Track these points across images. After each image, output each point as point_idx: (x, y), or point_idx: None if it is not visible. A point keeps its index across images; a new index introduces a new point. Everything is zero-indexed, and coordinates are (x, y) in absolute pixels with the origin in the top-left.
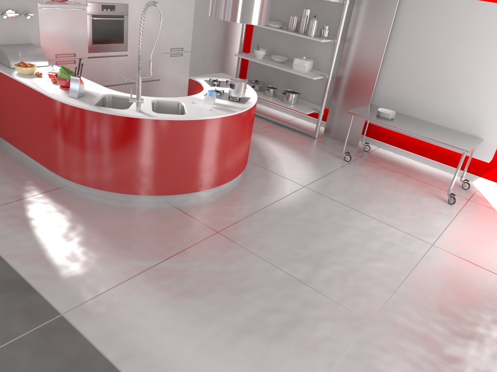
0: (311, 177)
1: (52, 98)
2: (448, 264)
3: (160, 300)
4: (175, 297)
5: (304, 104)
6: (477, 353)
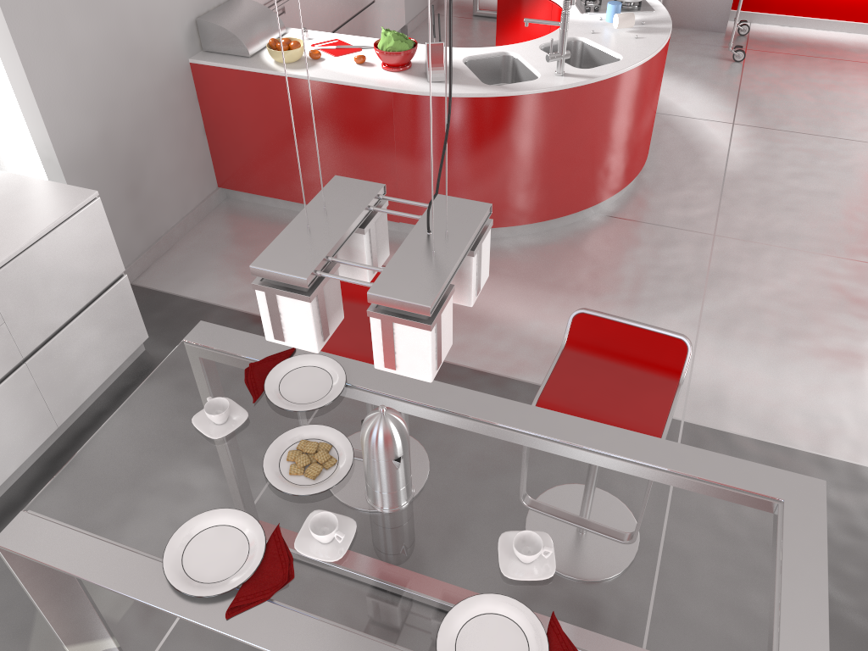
0: (724, 104)
1: (409, 93)
2: None
3: (766, 355)
4: (778, 345)
5: None
6: None
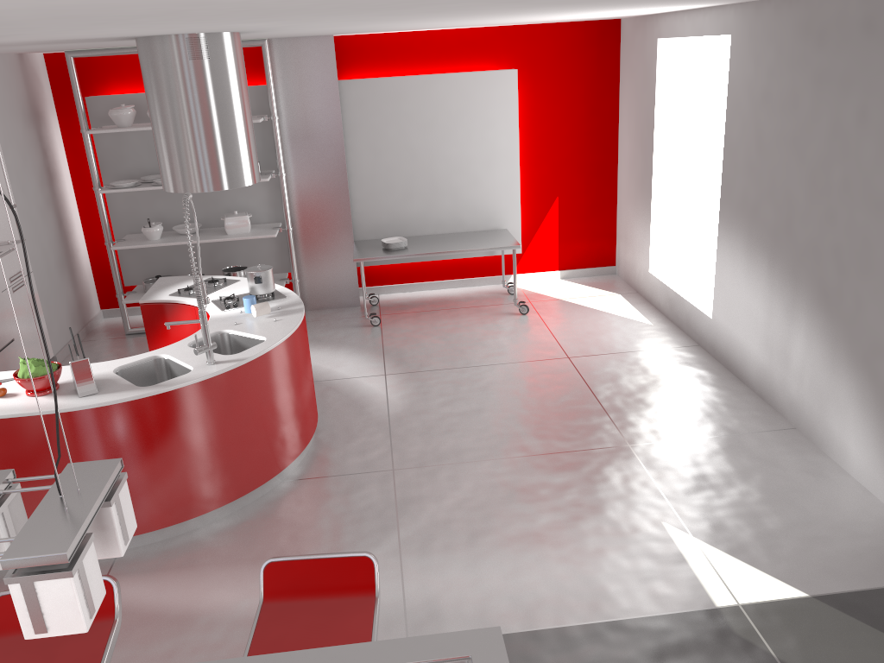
0: (373, 361)
1: (61, 411)
2: (601, 365)
3: (464, 558)
4: (471, 546)
5: None
6: (712, 414)
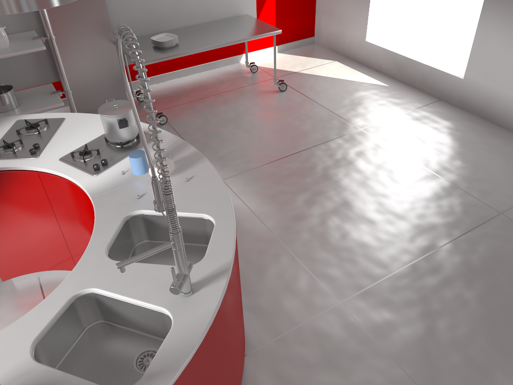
0: None
1: None
2: (393, 132)
3: None
4: None
5: (27, 96)
6: None
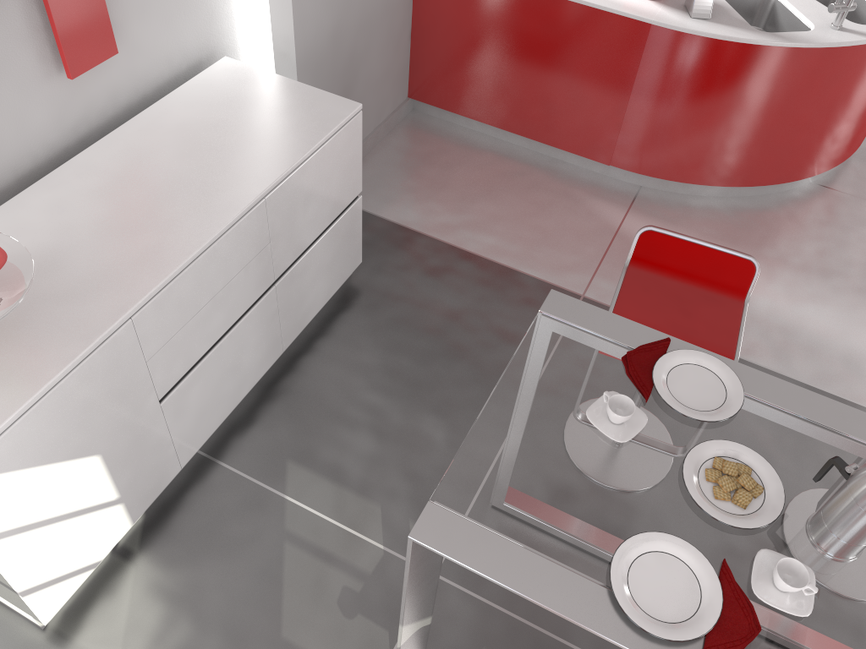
0: None
1: (671, 28)
2: None
3: None
4: None
5: None
6: None
